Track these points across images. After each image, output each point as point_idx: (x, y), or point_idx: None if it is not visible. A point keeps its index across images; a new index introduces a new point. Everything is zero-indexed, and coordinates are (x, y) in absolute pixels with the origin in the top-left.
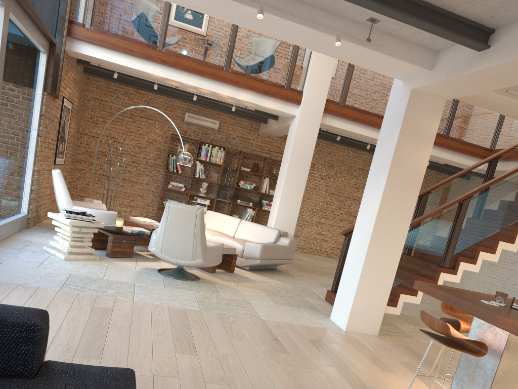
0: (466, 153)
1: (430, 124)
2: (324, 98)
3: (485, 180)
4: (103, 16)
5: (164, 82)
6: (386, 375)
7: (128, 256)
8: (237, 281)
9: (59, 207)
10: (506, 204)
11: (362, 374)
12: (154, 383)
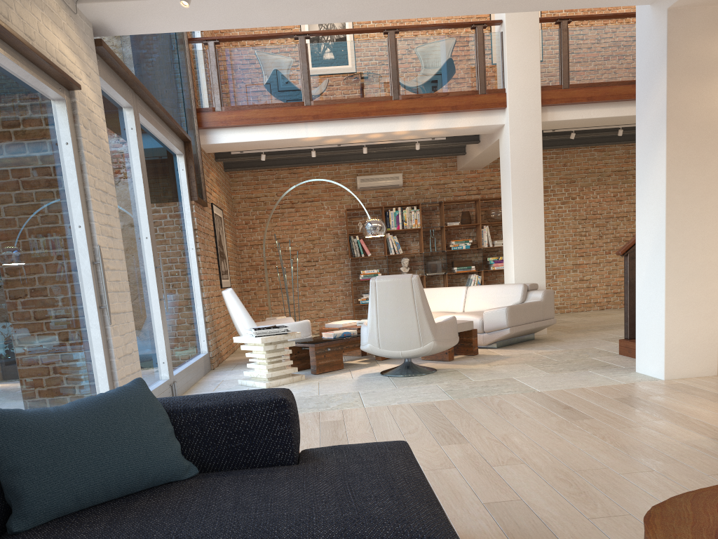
0: None
1: (711, 48)
2: (537, 86)
3: None
4: (232, 90)
5: (322, 144)
6: None
7: (338, 367)
8: (487, 362)
9: (242, 333)
10: None
11: (712, 419)
12: (426, 477)
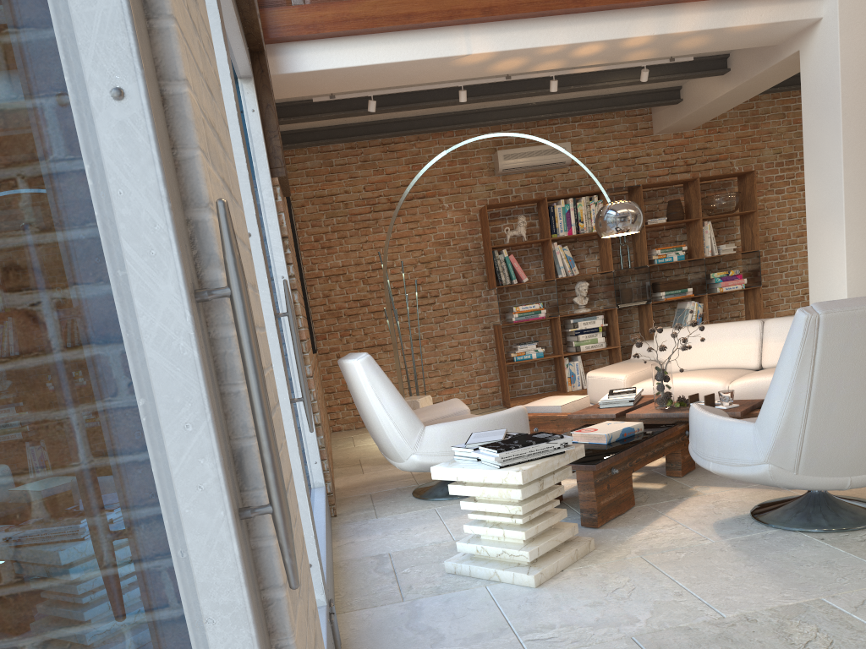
0: None
1: None
2: None
3: None
4: None
5: (482, 75)
6: None
7: (627, 505)
8: None
9: (392, 442)
10: None
11: None
12: None
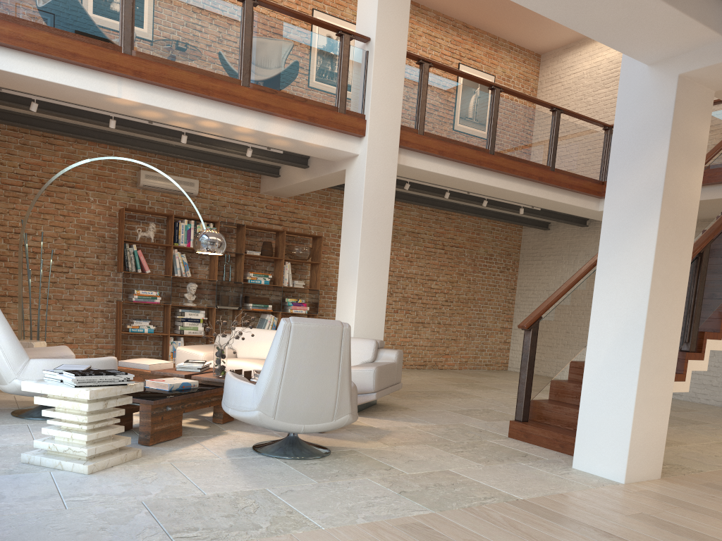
0: (577, 189)
1: (700, 131)
2: (397, 123)
3: None
4: None
5: (130, 114)
6: None
7: (176, 434)
8: (375, 438)
9: None
10: None
11: None
12: None
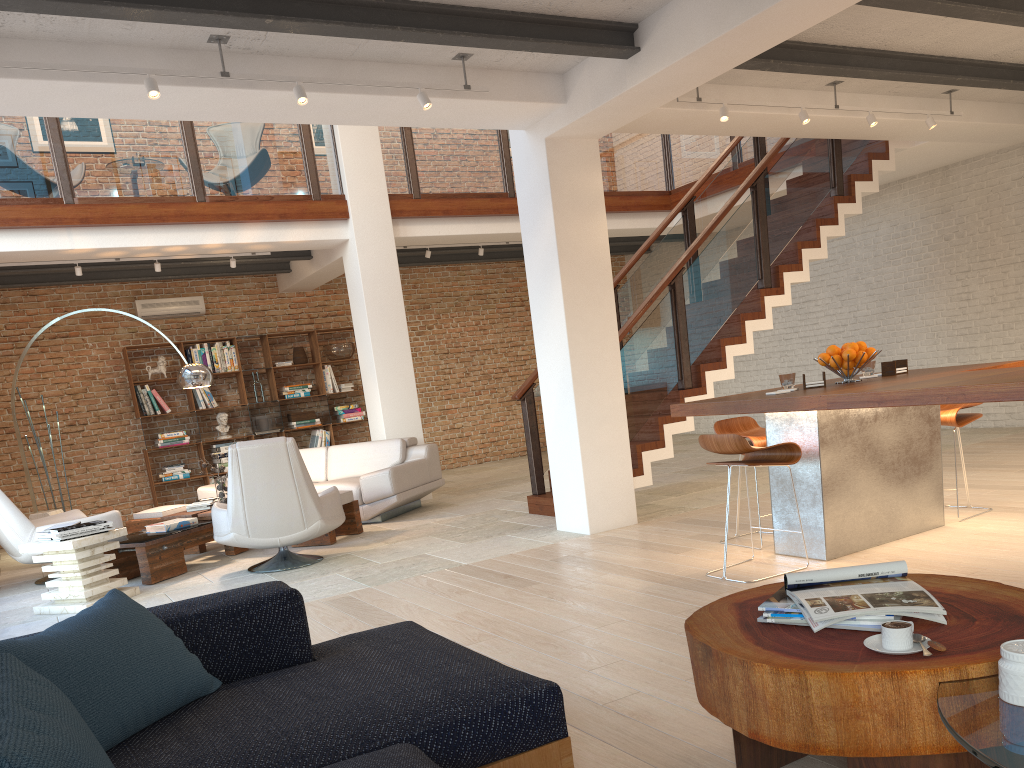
0: (635, 209)
1: (590, 182)
2: (384, 194)
3: (688, 240)
4: None
5: (93, 258)
6: (682, 556)
7: (180, 571)
8: (382, 540)
9: (10, 540)
10: (733, 263)
11: (652, 566)
12: None
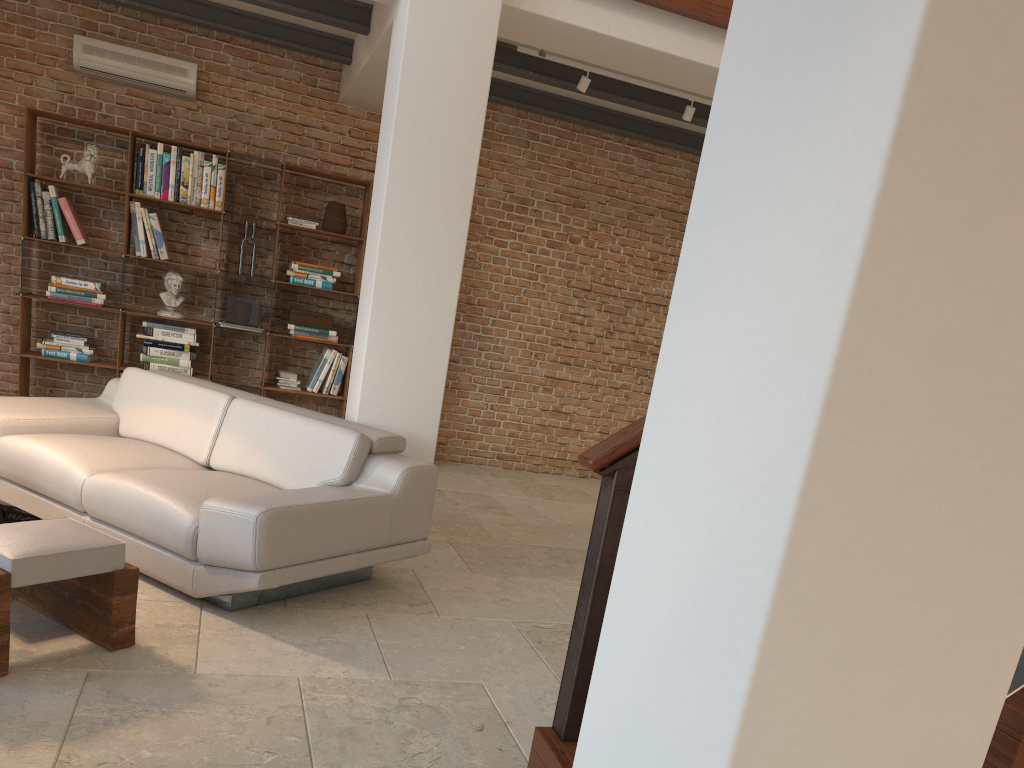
0: None
1: None
2: None
3: None
4: None
5: None
6: None
7: None
8: (88, 729)
9: None
10: None
11: None
12: None
